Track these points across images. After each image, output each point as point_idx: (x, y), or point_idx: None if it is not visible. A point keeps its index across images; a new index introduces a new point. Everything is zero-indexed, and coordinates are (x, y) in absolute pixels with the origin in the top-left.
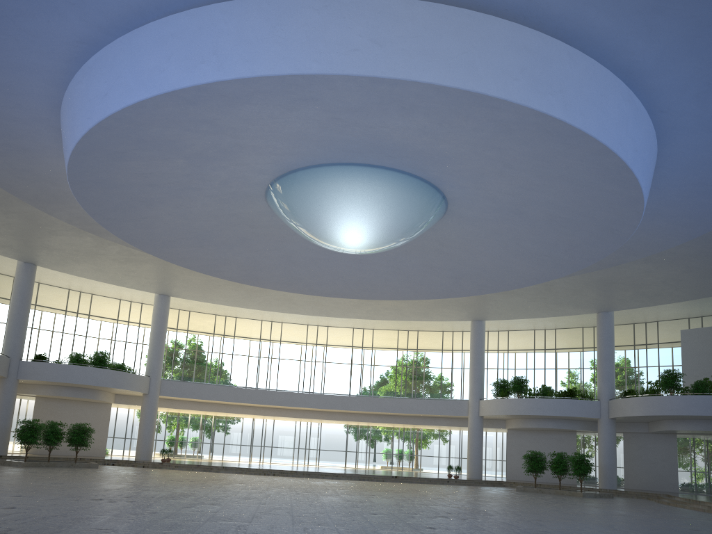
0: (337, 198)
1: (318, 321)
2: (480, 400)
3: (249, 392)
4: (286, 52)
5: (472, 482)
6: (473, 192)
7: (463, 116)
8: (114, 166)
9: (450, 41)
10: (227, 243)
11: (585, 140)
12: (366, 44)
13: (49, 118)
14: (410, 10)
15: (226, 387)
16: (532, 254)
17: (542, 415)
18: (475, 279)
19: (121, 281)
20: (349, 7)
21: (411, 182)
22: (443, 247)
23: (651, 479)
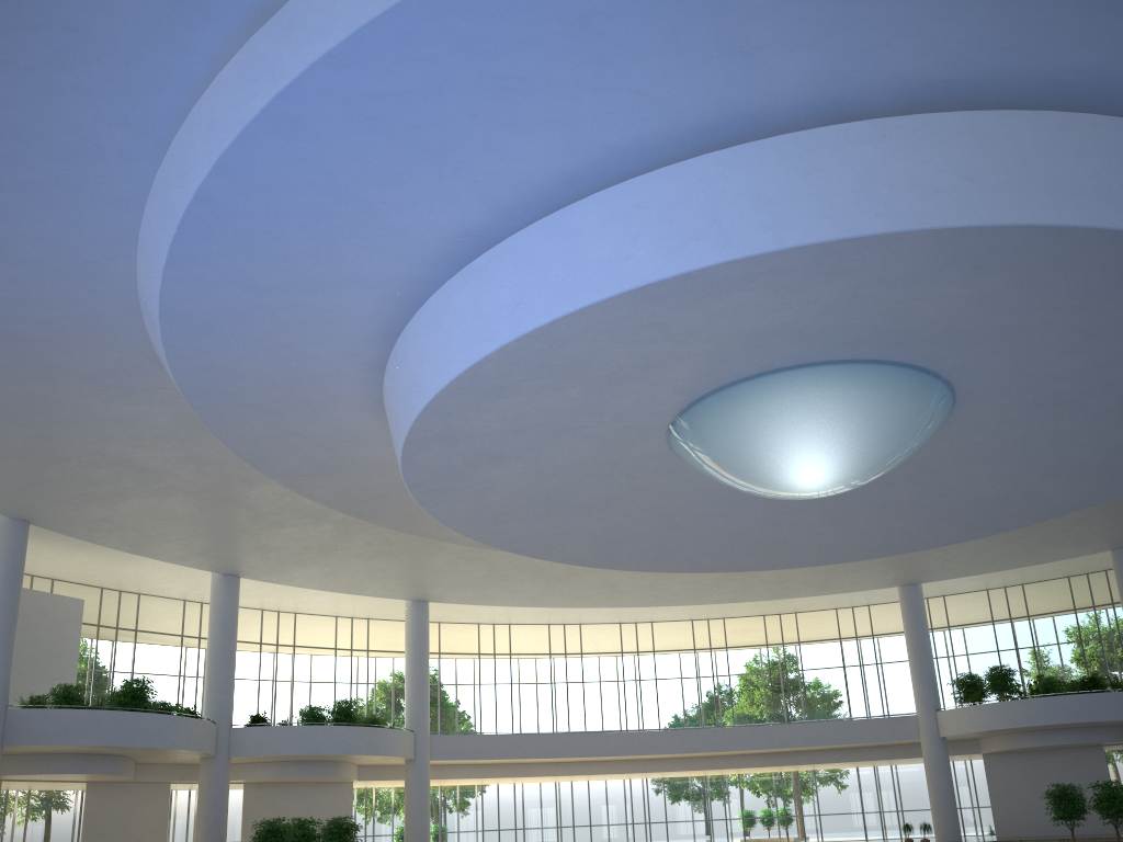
0: (804, 416)
1: (638, 615)
2: (938, 712)
3: (562, 739)
4: (830, 208)
5: None
6: (1007, 382)
7: (1068, 268)
8: (480, 409)
9: (1073, 161)
10: (585, 506)
11: None
12: (953, 182)
13: (364, 351)
14: (1009, 126)
15: (527, 736)
16: (1073, 467)
17: (1055, 724)
18: (965, 516)
19: (359, 587)
20: (919, 134)
21: (916, 378)
22: (923, 472)
23: None
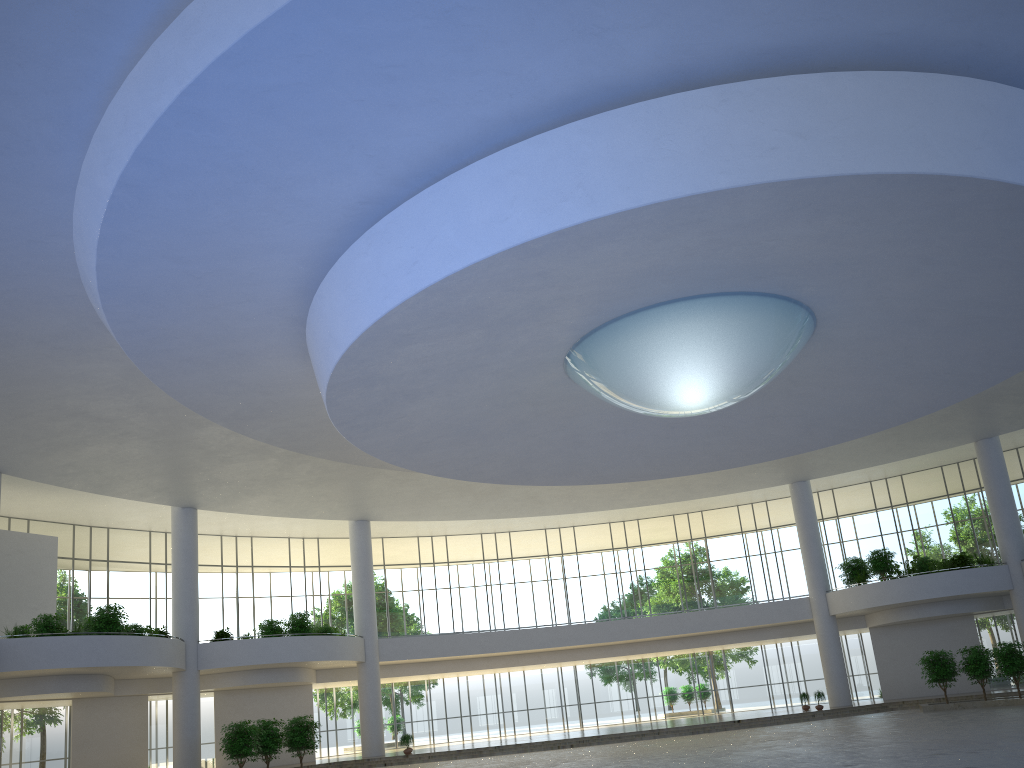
0: (681, 345)
1: (560, 521)
2: (828, 593)
3: (497, 636)
4: (680, 168)
5: (846, 711)
6: (860, 304)
7: (896, 207)
8: (392, 354)
9: (891, 115)
10: (498, 431)
11: None
12: (786, 139)
13: (286, 307)
14: (834, 86)
15: (465, 635)
16: (926, 375)
17: (929, 598)
18: (836, 422)
19: (306, 512)
20: (755, 97)
21: (778, 306)
22: (796, 386)
23: None
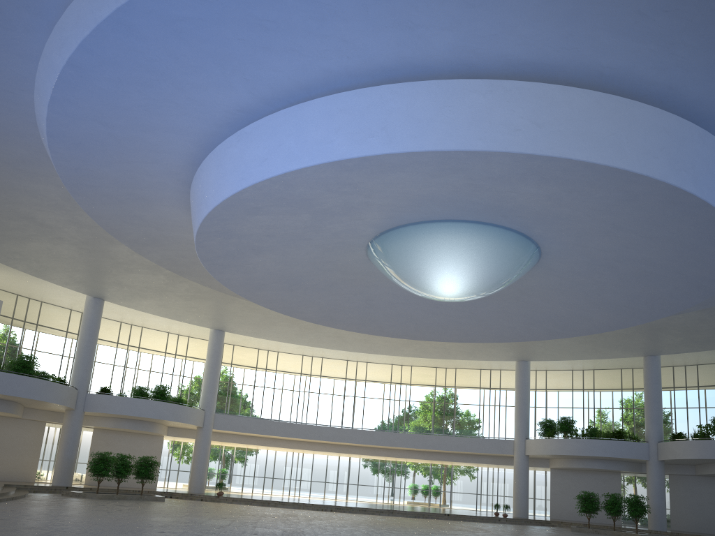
0: (445, 251)
1: (358, 357)
2: (527, 440)
3: (297, 427)
4: (452, 130)
5: (522, 521)
6: (571, 248)
7: (597, 186)
8: (244, 219)
9: (601, 123)
10: (315, 286)
11: (707, 210)
12: (527, 125)
13: (179, 172)
14: (567, 96)
15: (275, 422)
16: (610, 304)
17: (592, 456)
18: (547, 325)
19: (181, 317)
20: (512, 92)
21: (515, 238)
22: (523, 295)
23: (699, 521)
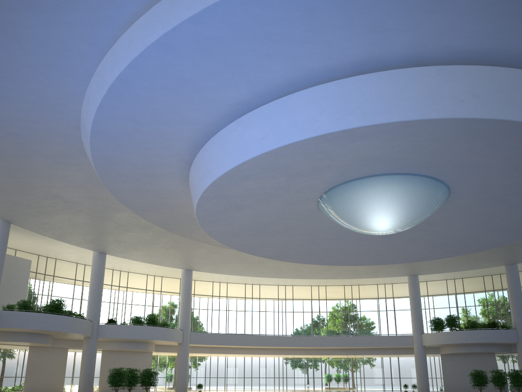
0: (383, 197)
1: (287, 282)
2: (422, 334)
3: (250, 337)
4: (412, 105)
5: None
6: (475, 188)
7: (513, 139)
8: (237, 184)
9: None
10: (275, 231)
11: None
12: (468, 97)
13: (183, 154)
14: (495, 73)
15: (234, 335)
16: (498, 228)
17: (475, 342)
18: (446, 247)
19: (161, 262)
20: (455, 74)
21: (434, 183)
22: (430, 226)
23: None
